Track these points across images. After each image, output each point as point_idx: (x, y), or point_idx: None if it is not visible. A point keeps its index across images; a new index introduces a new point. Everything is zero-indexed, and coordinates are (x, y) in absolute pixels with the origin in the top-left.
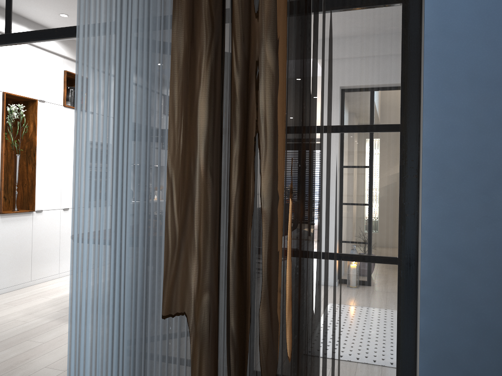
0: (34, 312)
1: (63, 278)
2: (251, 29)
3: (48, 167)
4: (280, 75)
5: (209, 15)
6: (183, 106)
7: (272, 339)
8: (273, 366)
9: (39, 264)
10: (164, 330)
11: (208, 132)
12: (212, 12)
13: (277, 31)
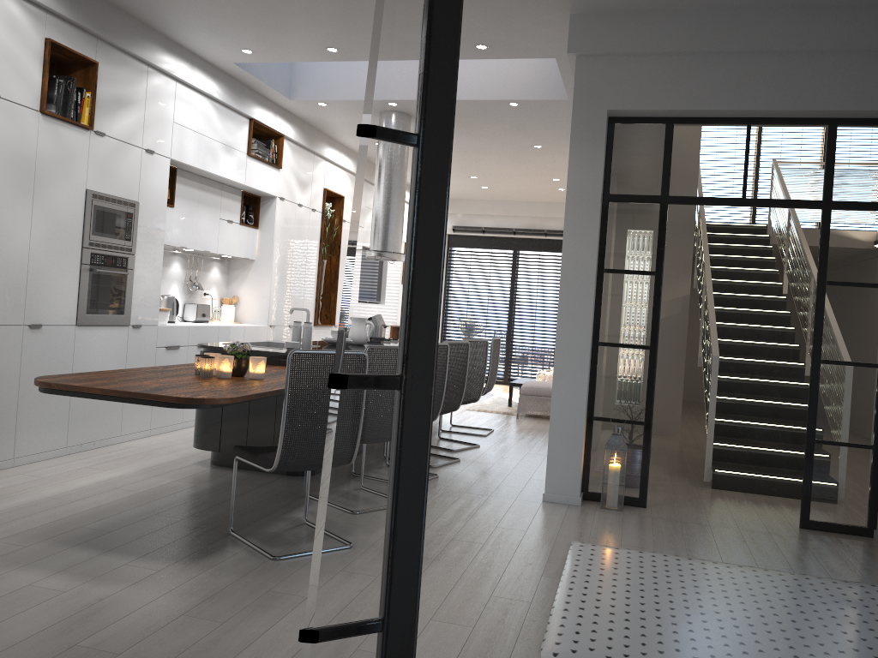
0: None
1: (23, 468)
2: None
3: None
4: None
5: None
6: None
7: None
8: None
9: None
10: None
11: None
12: None
13: None
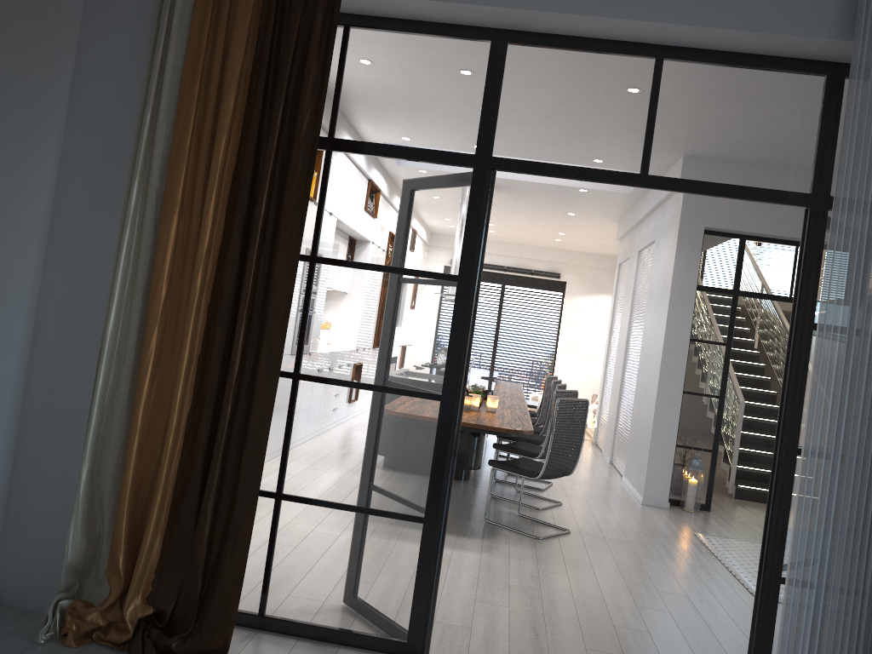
0: None
1: None
2: None
3: None
4: None
5: None
6: None
7: None
8: None
9: None
10: None
11: None
12: None
13: None
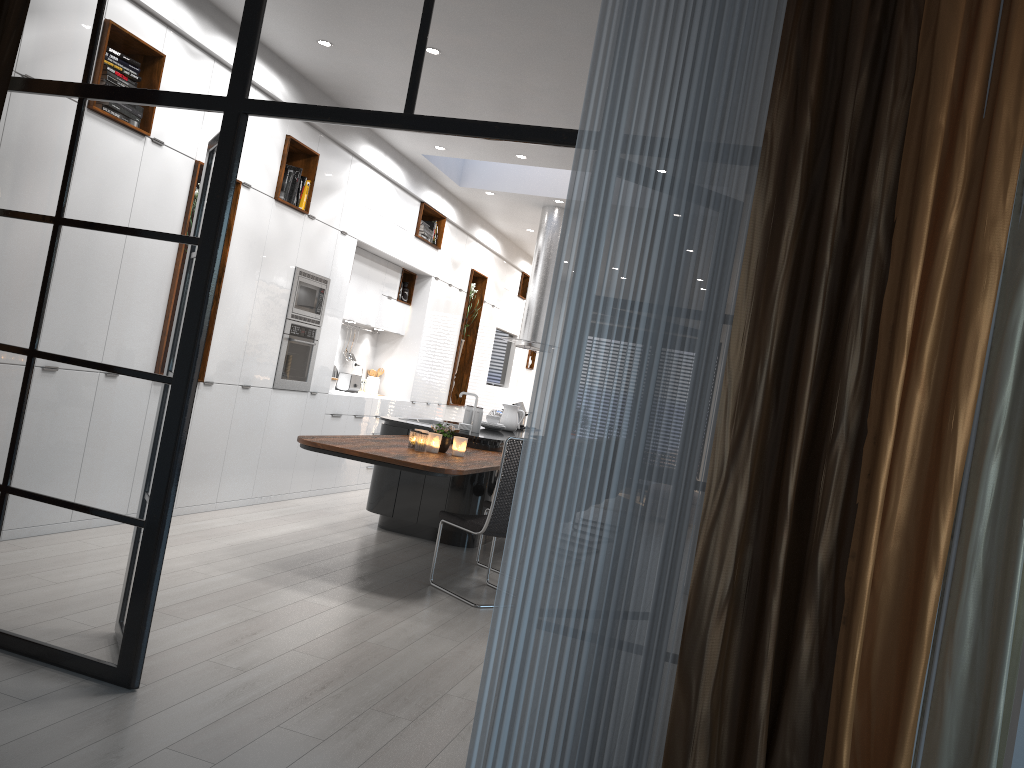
0: (213, 562)
1: (223, 512)
2: (864, 202)
3: (234, 305)
4: (890, 269)
5: (805, 172)
6: (754, 289)
7: (832, 619)
8: (829, 655)
9: (191, 480)
10: (658, 591)
11: (782, 329)
12: (808, 169)
13: (895, 209)
